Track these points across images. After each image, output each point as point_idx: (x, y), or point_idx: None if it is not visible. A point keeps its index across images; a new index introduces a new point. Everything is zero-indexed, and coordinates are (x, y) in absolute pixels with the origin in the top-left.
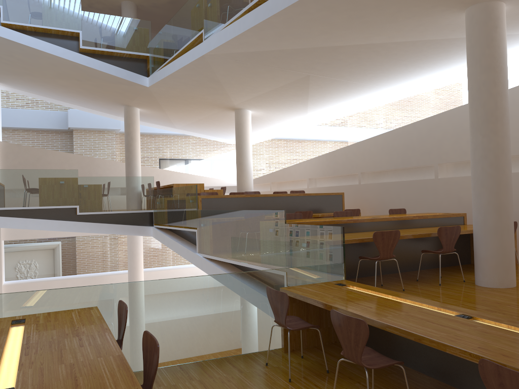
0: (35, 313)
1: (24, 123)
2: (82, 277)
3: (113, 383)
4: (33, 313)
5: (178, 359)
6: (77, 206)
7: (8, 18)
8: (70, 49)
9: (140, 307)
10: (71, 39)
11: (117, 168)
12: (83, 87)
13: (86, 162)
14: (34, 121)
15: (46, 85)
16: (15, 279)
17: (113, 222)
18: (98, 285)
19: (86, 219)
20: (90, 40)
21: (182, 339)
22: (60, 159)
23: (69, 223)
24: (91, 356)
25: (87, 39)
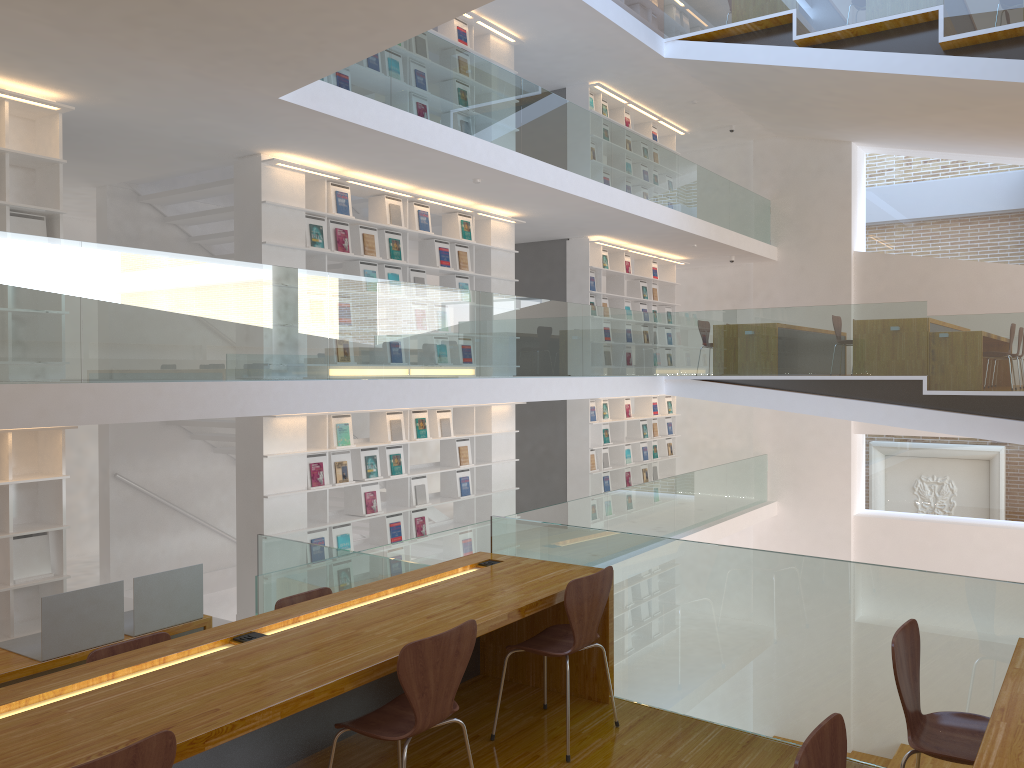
0: (537, 557)
1: (899, 212)
2: (1009, 527)
3: (308, 673)
4: (534, 557)
5: (755, 723)
6: (923, 378)
7: (805, 28)
8: (923, 51)
9: (686, 591)
10: (927, 28)
11: None
12: (983, 119)
13: (1023, 279)
14: (918, 204)
15: (921, 130)
16: (876, 508)
17: (1010, 414)
18: (619, 533)
19: (949, 404)
20: (961, 18)
21: (765, 683)
22: (966, 276)
23: (905, 411)
24: (395, 634)
25: (955, 18)
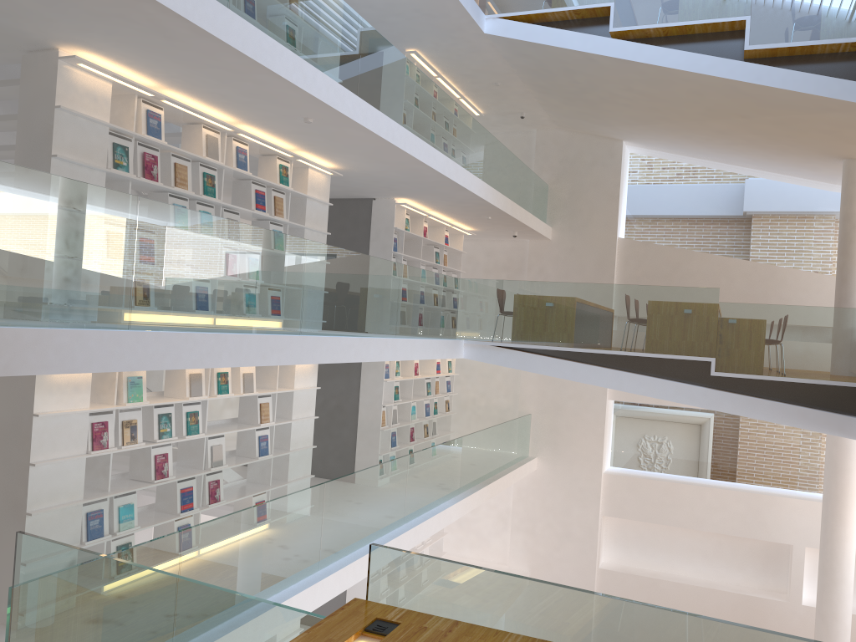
0: (440, 611)
1: (658, 207)
2: (734, 488)
3: None
4: (435, 610)
5: None
6: (712, 360)
7: (621, 21)
8: (726, 57)
9: None
10: (730, 37)
11: (822, 289)
12: (756, 130)
13: (760, 274)
14: (674, 202)
15: (693, 135)
16: (623, 466)
17: (785, 398)
18: (574, 591)
19: (730, 385)
20: (766, 30)
21: None
22: (712, 268)
23: (693, 390)
24: None
25: (761, 29)
